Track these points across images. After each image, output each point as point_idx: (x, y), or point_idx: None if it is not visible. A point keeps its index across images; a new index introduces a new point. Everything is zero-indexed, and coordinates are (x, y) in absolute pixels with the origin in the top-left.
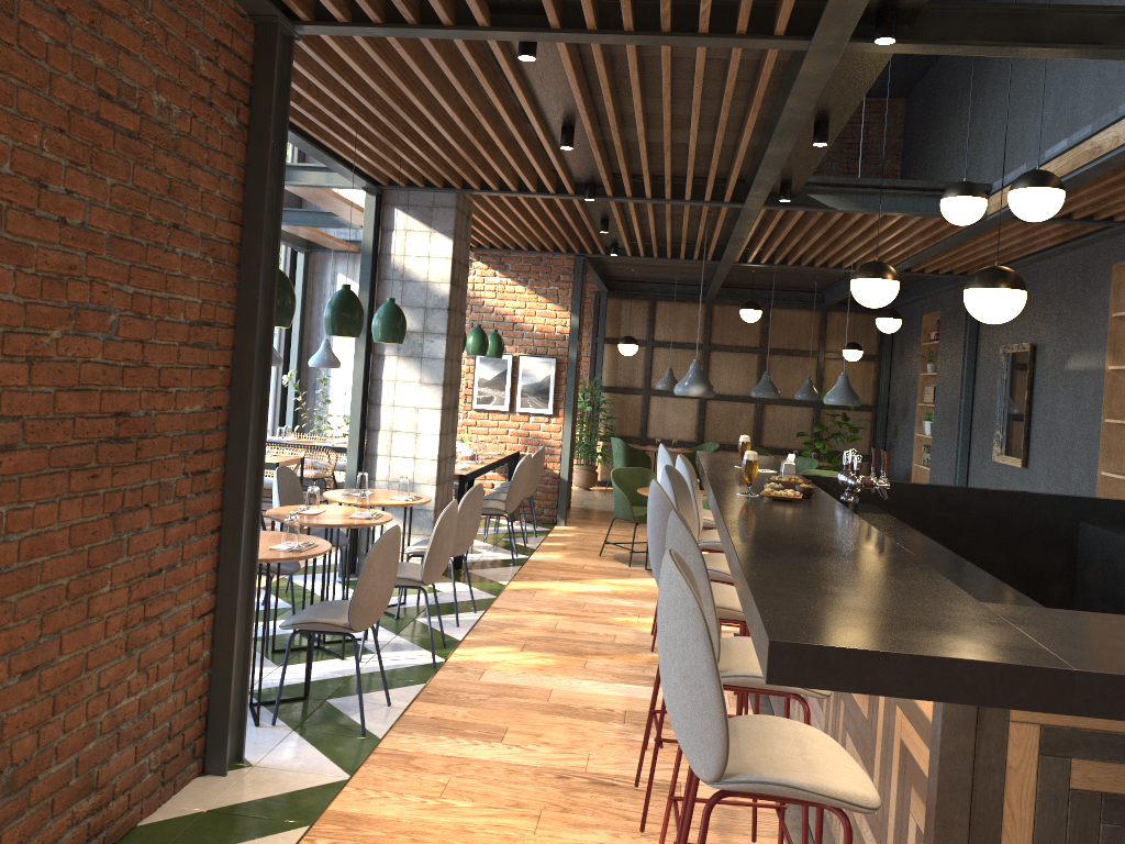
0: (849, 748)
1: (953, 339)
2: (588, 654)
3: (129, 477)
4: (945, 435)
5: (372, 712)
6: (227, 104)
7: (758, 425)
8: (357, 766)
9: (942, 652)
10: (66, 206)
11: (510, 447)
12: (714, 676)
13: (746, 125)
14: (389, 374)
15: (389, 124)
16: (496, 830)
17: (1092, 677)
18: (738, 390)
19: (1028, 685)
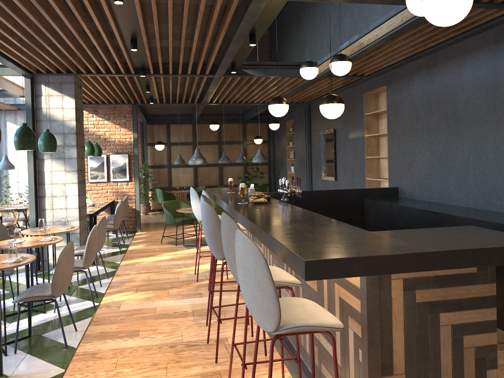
0: None
1: (300, 130)
2: (168, 288)
3: None
4: (300, 171)
5: (68, 336)
6: None
7: (221, 176)
8: (67, 364)
9: (375, 253)
10: None
11: (109, 198)
12: (271, 282)
13: (220, 37)
14: (48, 168)
15: (39, 40)
16: None
17: (434, 253)
18: (211, 161)
19: (411, 261)
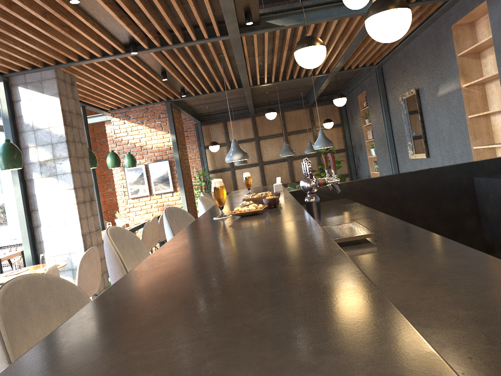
0: None
1: (374, 102)
2: None
3: None
4: (382, 153)
5: None
6: None
7: (291, 172)
8: None
9: None
10: None
11: (155, 214)
12: None
13: None
14: (39, 190)
15: None
16: None
17: None
18: (278, 157)
19: None
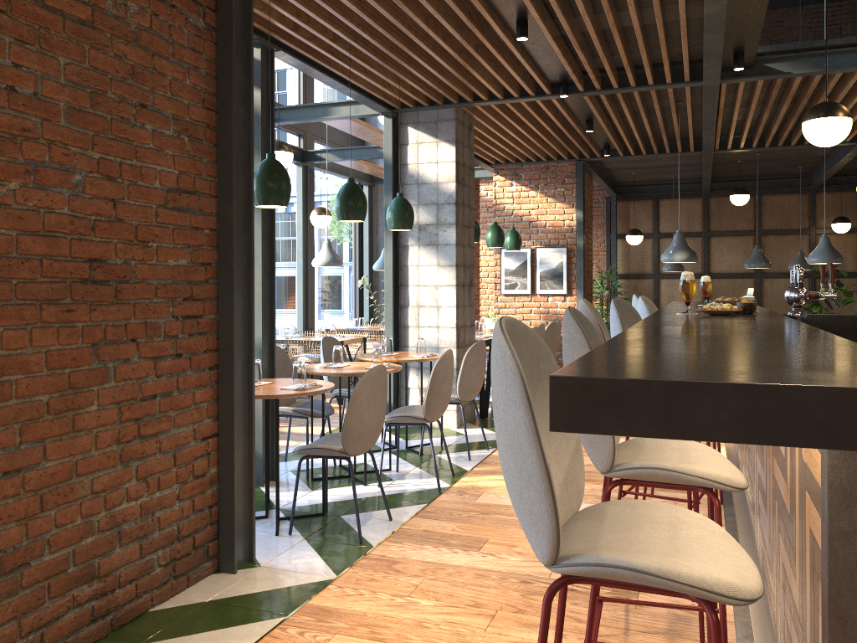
0: (782, 550)
1: None
2: None
3: (109, 314)
4: None
5: (375, 526)
6: (191, 8)
7: (758, 297)
8: (346, 568)
9: (784, 381)
10: (13, 76)
11: (534, 323)
12: (535, 441)
13: None
14: (413, 260)
15: (373, 41)
16: (449, 626)
17: None
18: (738, 268)
19: None
